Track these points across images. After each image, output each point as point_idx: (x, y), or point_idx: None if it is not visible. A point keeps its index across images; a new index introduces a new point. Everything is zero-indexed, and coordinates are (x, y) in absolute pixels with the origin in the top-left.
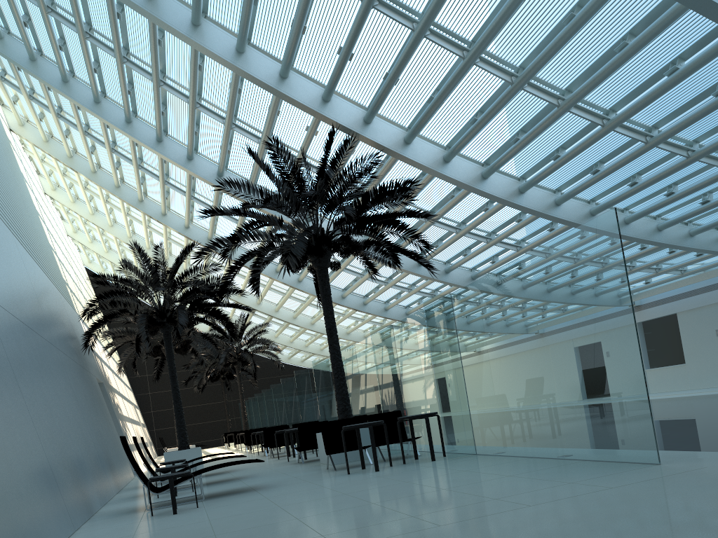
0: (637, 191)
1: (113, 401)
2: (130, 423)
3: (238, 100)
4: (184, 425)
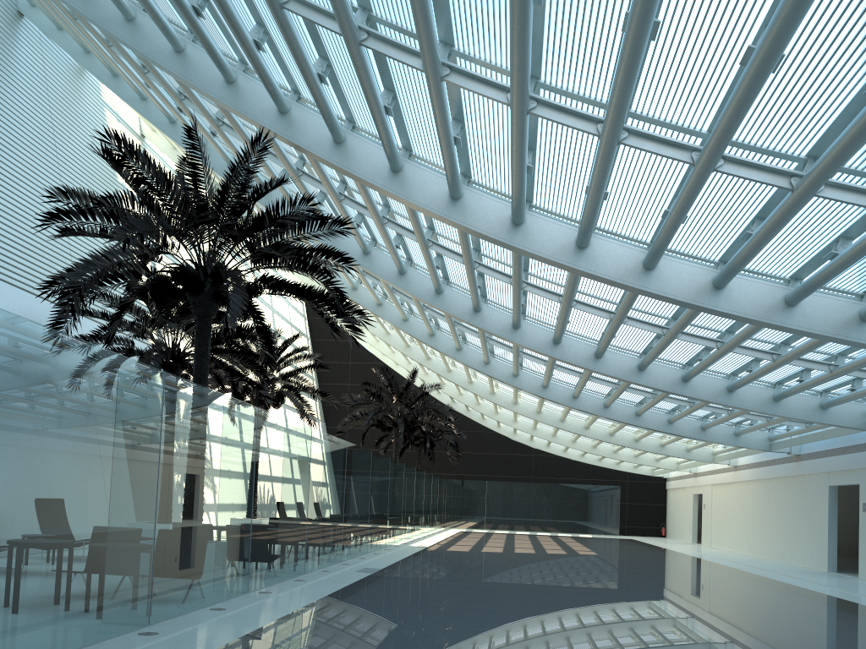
0: (669, 229)
1: None
2: None
3: None
4: None
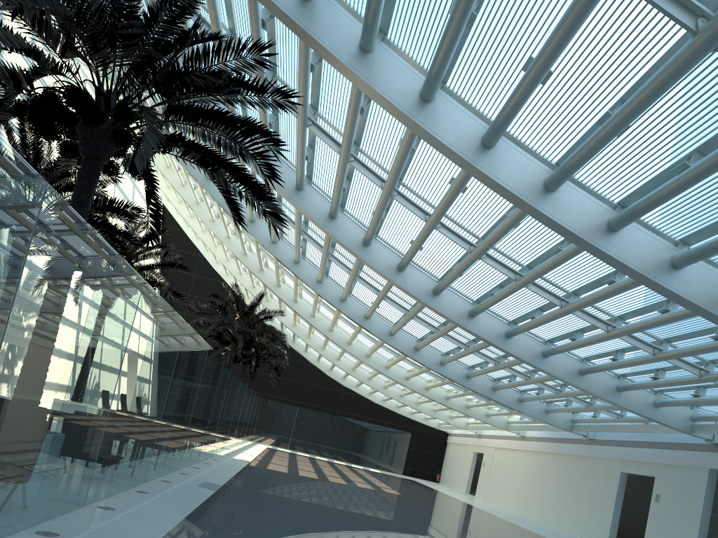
0: (684, 184)
1: None
2: None
3: None
4: None
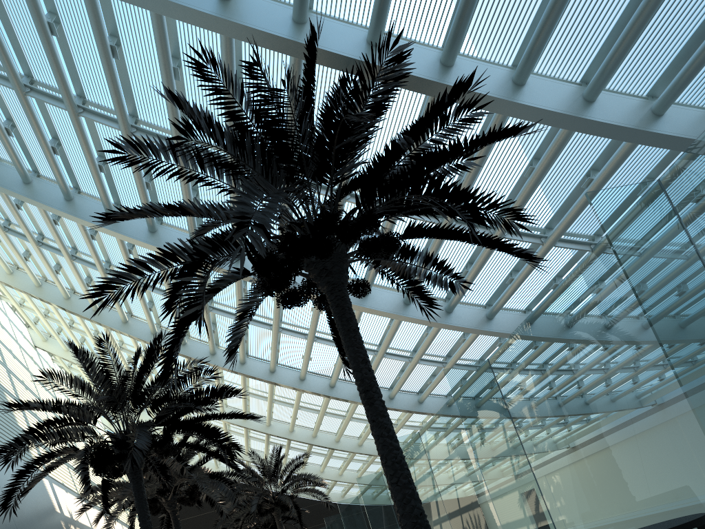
0: None
1: None
2: None
3: None
4: None
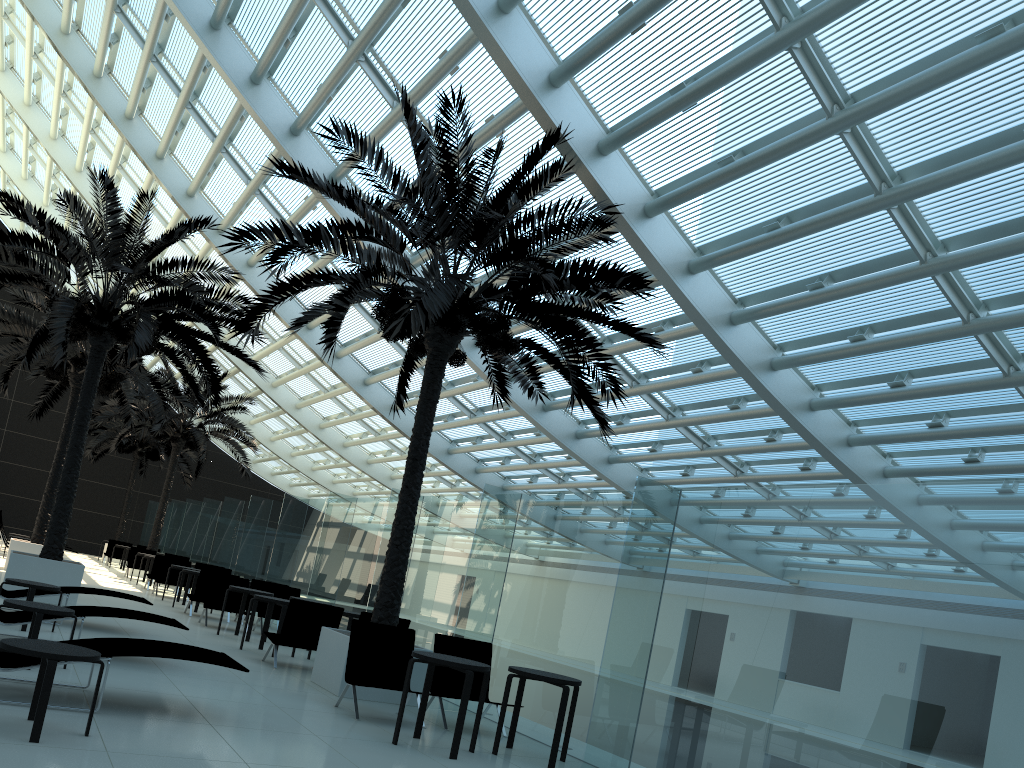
0: (937, 438)
1: None
2: None
3: (392, 19)
4: (67, 516)
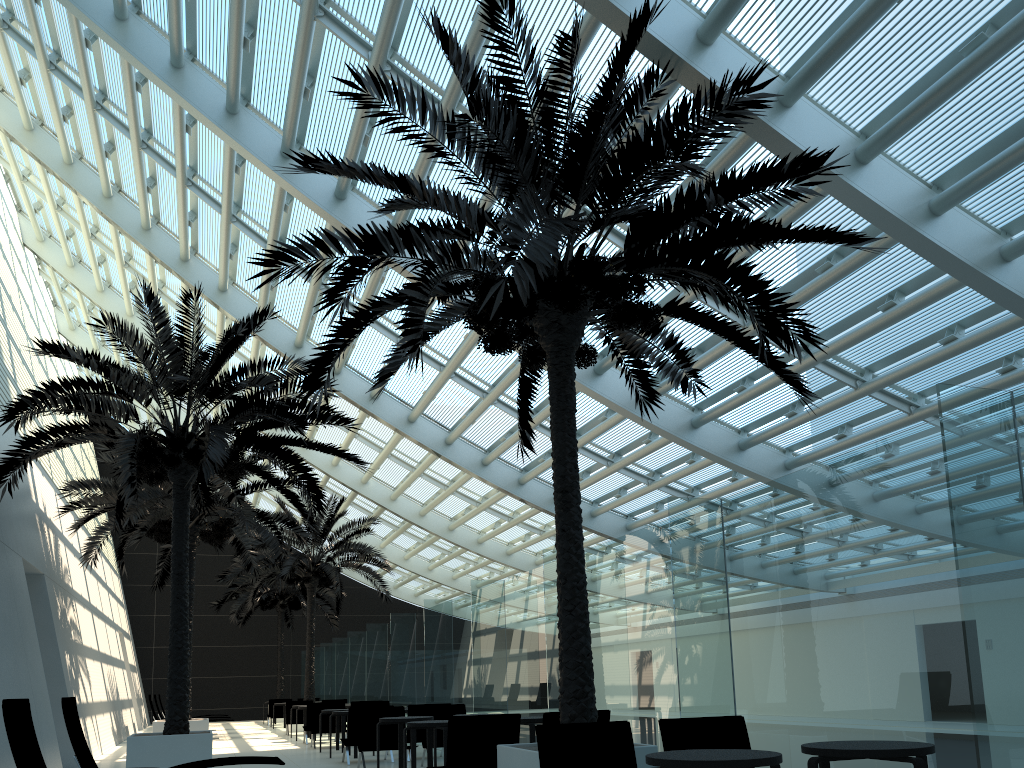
0: None
1: (63, 614)
2: (96, 662)
3: (408, 4)
4: (184, 680)
